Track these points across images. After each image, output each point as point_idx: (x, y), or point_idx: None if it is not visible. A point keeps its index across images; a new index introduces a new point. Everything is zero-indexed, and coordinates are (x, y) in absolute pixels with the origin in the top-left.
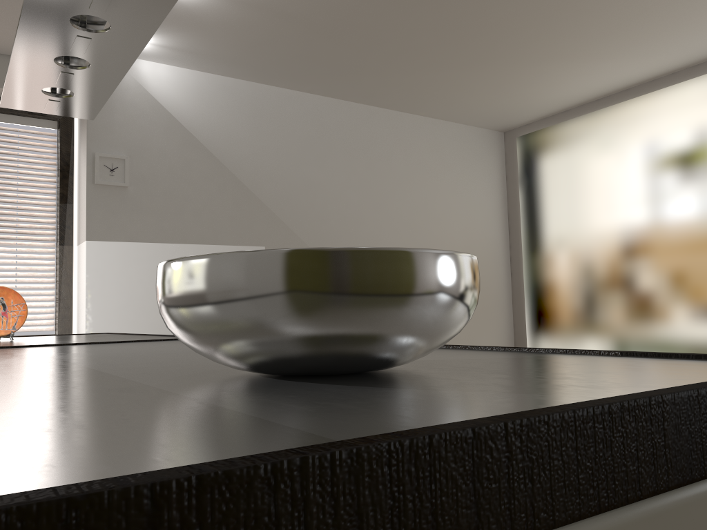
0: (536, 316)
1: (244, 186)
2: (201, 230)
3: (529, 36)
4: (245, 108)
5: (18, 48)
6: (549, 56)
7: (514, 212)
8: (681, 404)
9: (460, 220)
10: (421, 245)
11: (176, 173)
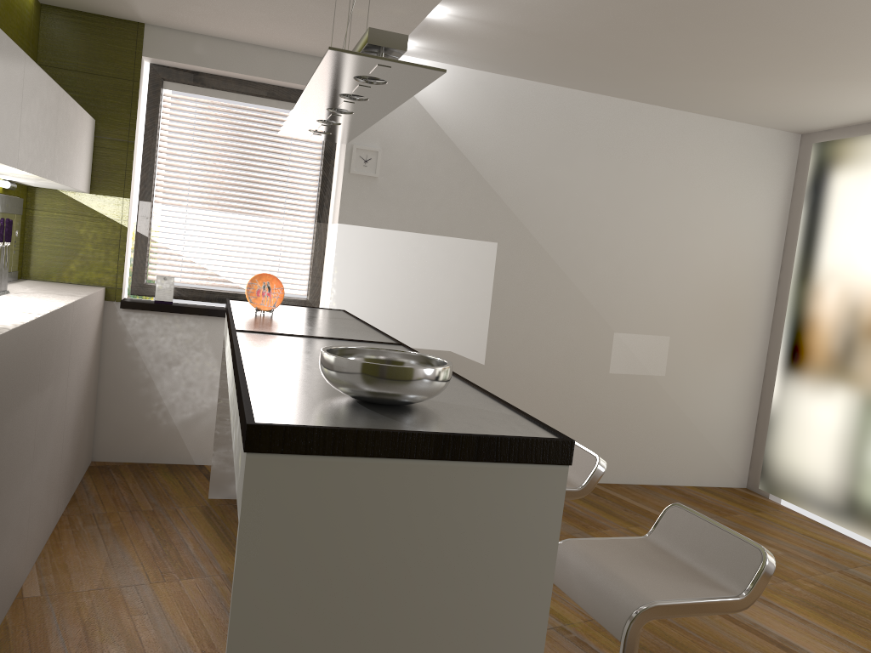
0: (791, 350)
1: (485, 182)
2: (438, 222)
3: (797, 60)
4: (497, 103)
5: (293, 115)
6: (829, 77)
7: (793, 230)
8: (440, 437)
9: (721, 233)
10: (668, 256)
11: (422, 166)
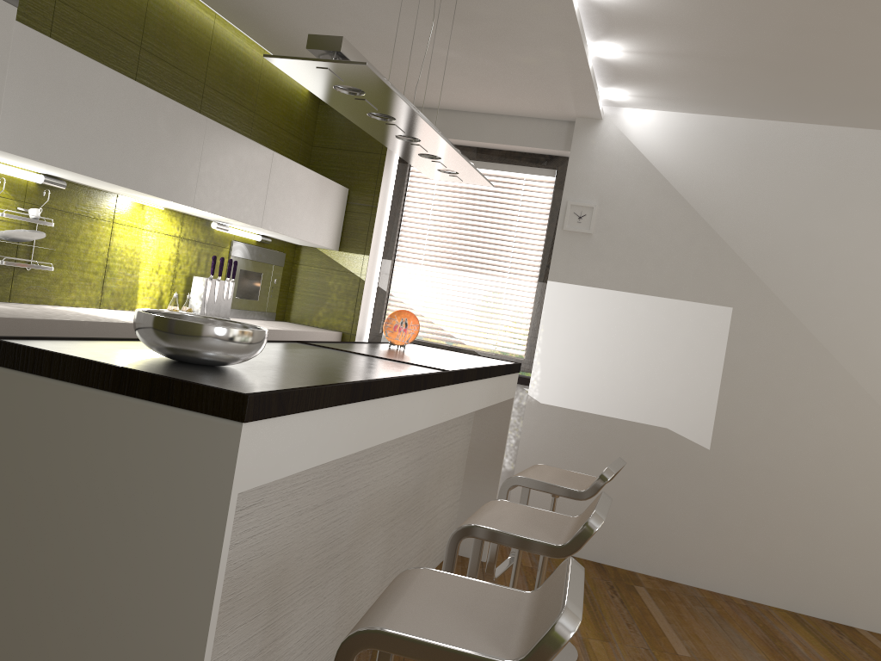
0: None
1: (718, 238)
2: (659, 282)
3: None
4: (737, 150)
5: (394, 151)
6: None
7: None
8: (119, 370)
9: None
10: None
11: (643, 222)
